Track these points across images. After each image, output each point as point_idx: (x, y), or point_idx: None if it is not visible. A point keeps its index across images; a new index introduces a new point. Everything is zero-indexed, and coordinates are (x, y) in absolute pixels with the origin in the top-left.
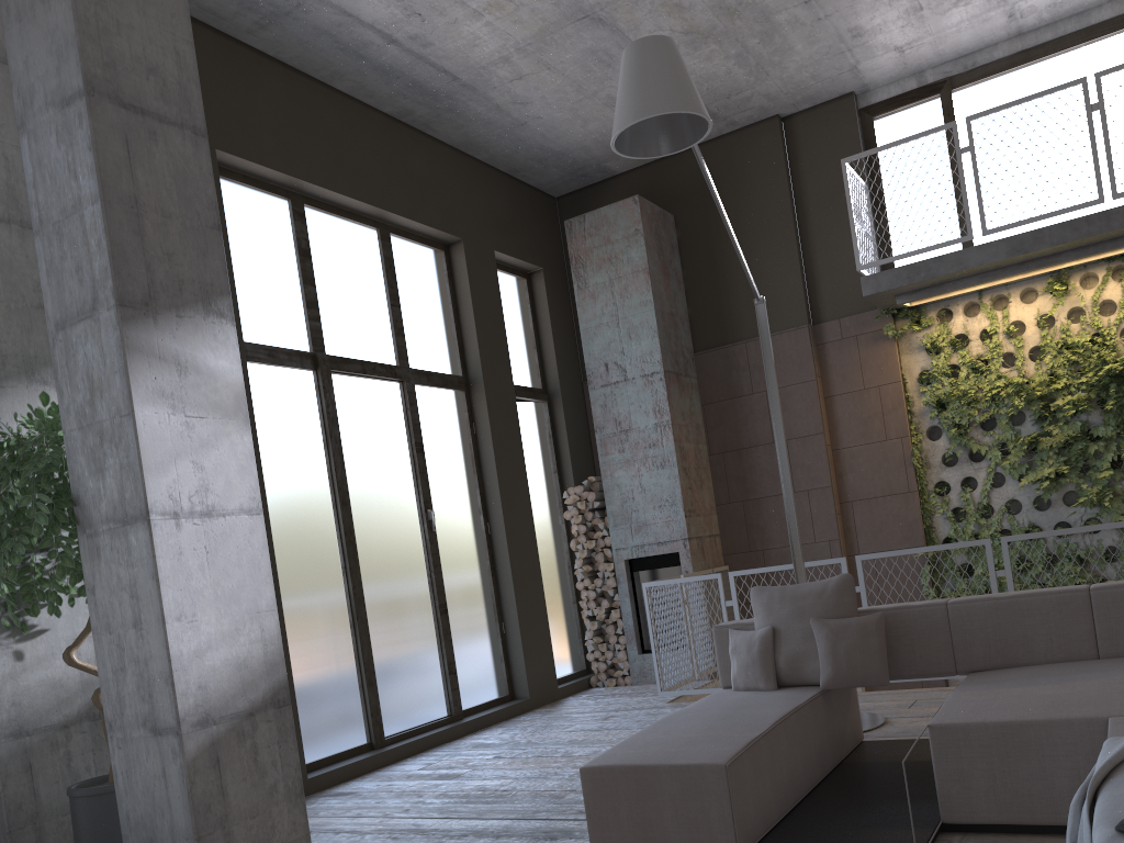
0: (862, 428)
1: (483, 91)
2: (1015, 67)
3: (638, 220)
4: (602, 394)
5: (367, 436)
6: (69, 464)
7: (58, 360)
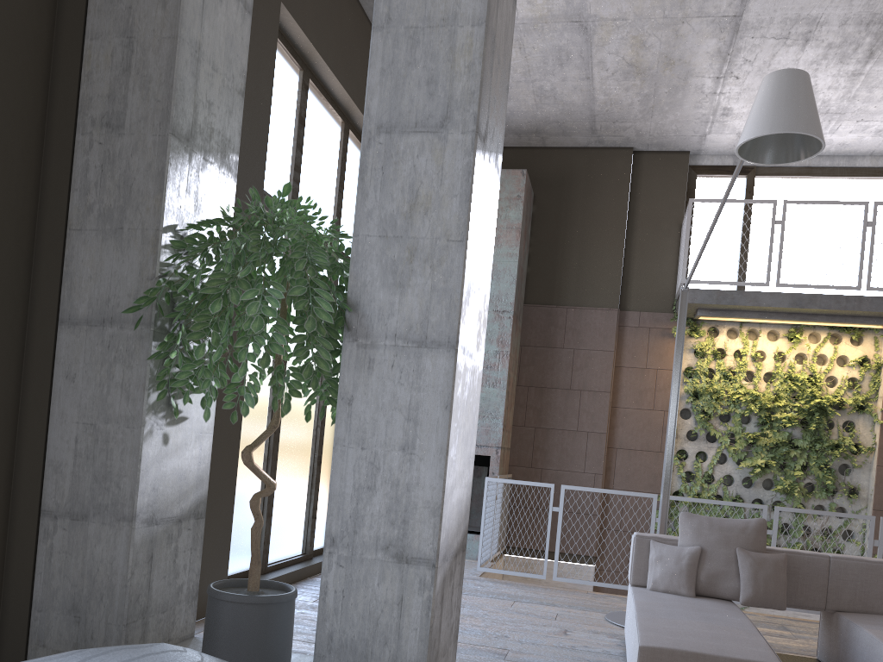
0: (637, 396)
1: None
2: (801, 176)
3: (522, 189)
4: None
5: None
6: (354, 268)
7: (371, 162)
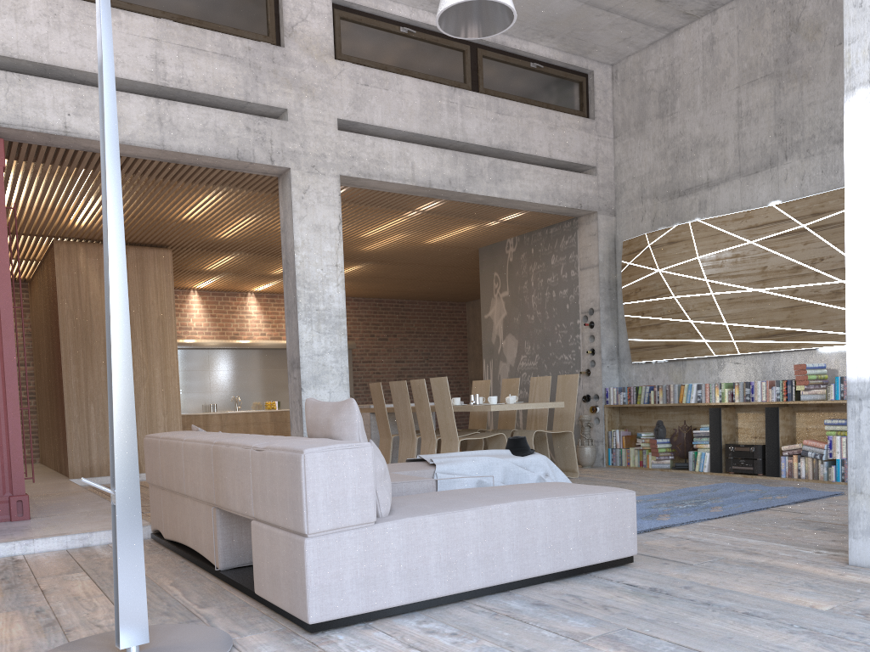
0: None
1: None
2: None
3: None
4: None
5: None
6: None
7: None
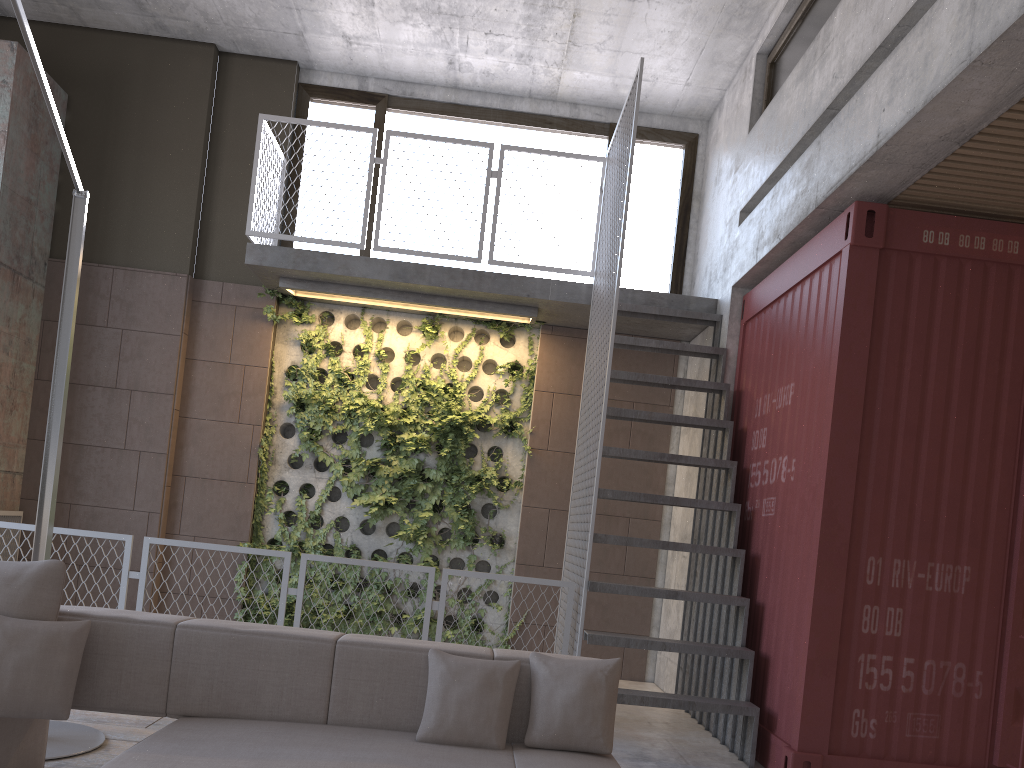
0: (217, 403)
1: None
2: (445, 115)
3: (10, 71)
4: None
5: None
6: None
7: None
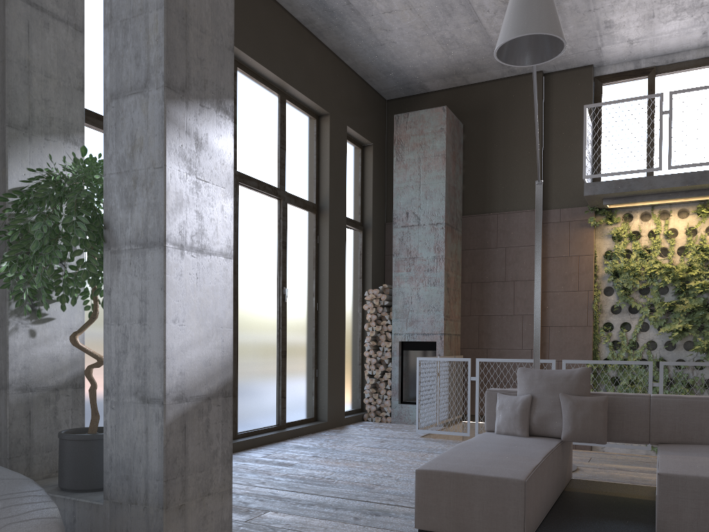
0: (563, 281)
1: (364, 16)
2: (699, 67)
3: (444, 122)
4: (401, 232)
5: (253, 231)
6: (105, 198)
7: (108, 121)
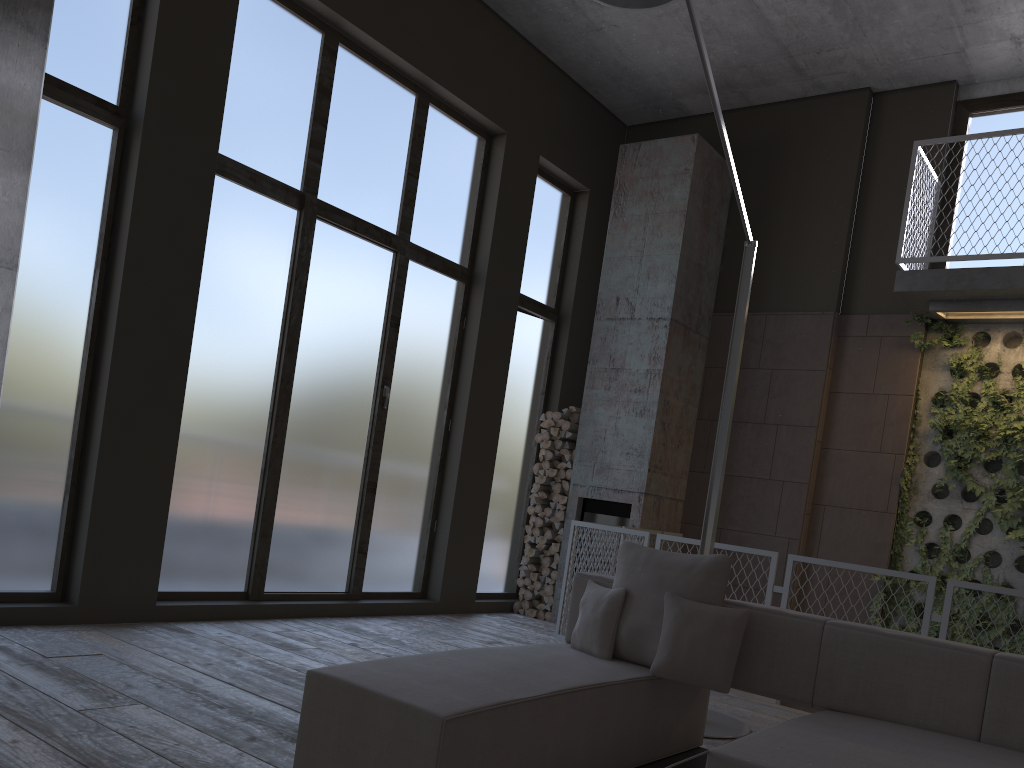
0: (858, 433)
1: None
2: None
3: (690, 159)
4: (605, 327)
5: (340, 293)
6: None
7: None
